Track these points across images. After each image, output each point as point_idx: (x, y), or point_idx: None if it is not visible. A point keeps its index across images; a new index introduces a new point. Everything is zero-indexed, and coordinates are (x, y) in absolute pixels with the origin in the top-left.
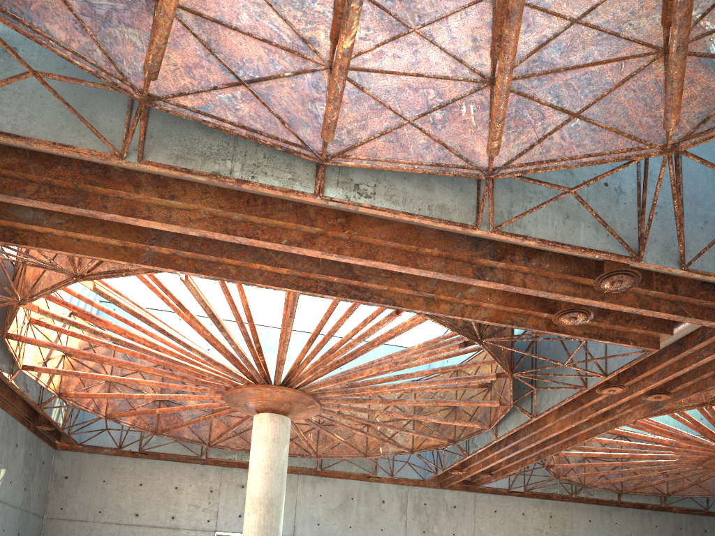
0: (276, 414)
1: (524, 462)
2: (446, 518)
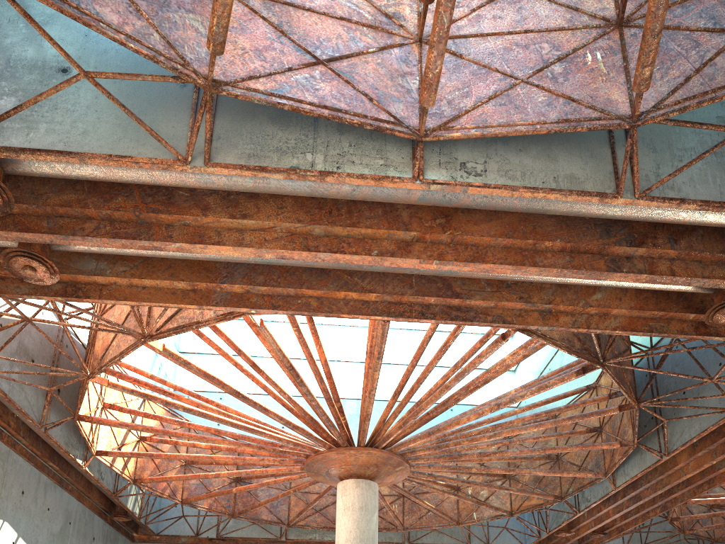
0: (362, 480)
1: (646, 515)
2: None
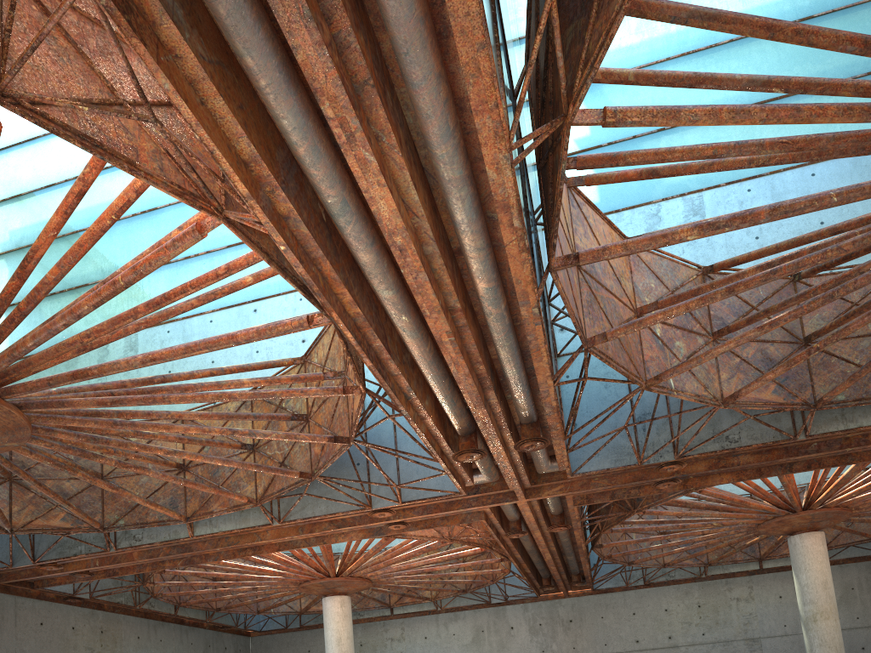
0: None
1: (159, 564)
2: None
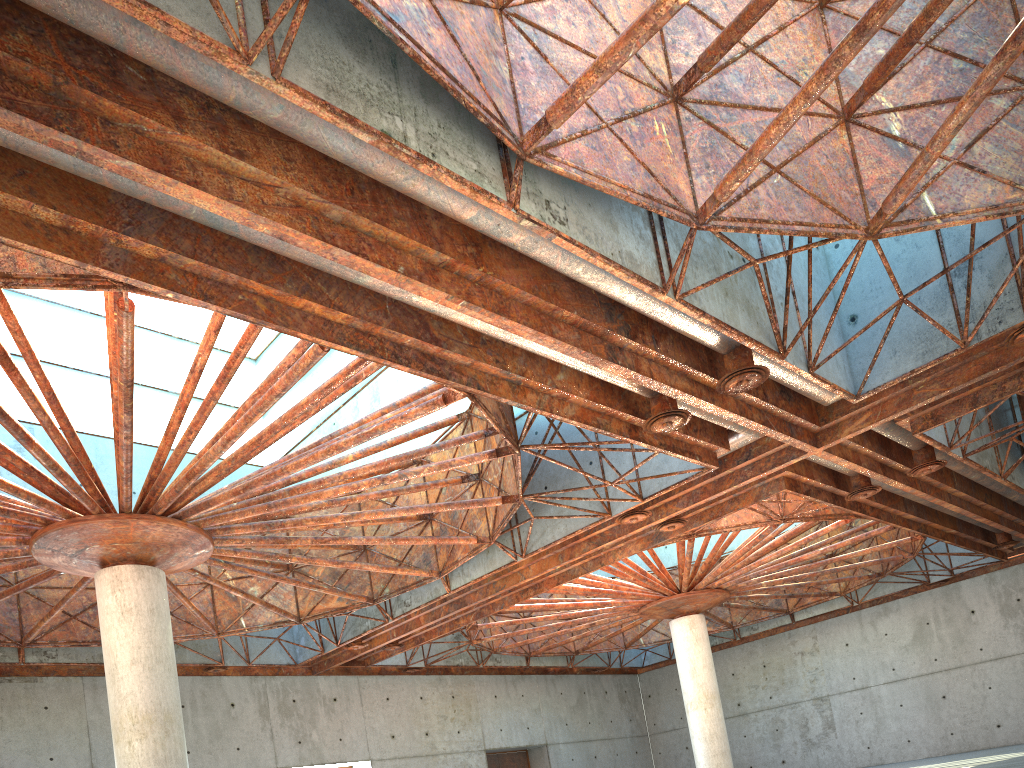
0: (148, 567)
1: (455, 623)
2: (327, 717)
